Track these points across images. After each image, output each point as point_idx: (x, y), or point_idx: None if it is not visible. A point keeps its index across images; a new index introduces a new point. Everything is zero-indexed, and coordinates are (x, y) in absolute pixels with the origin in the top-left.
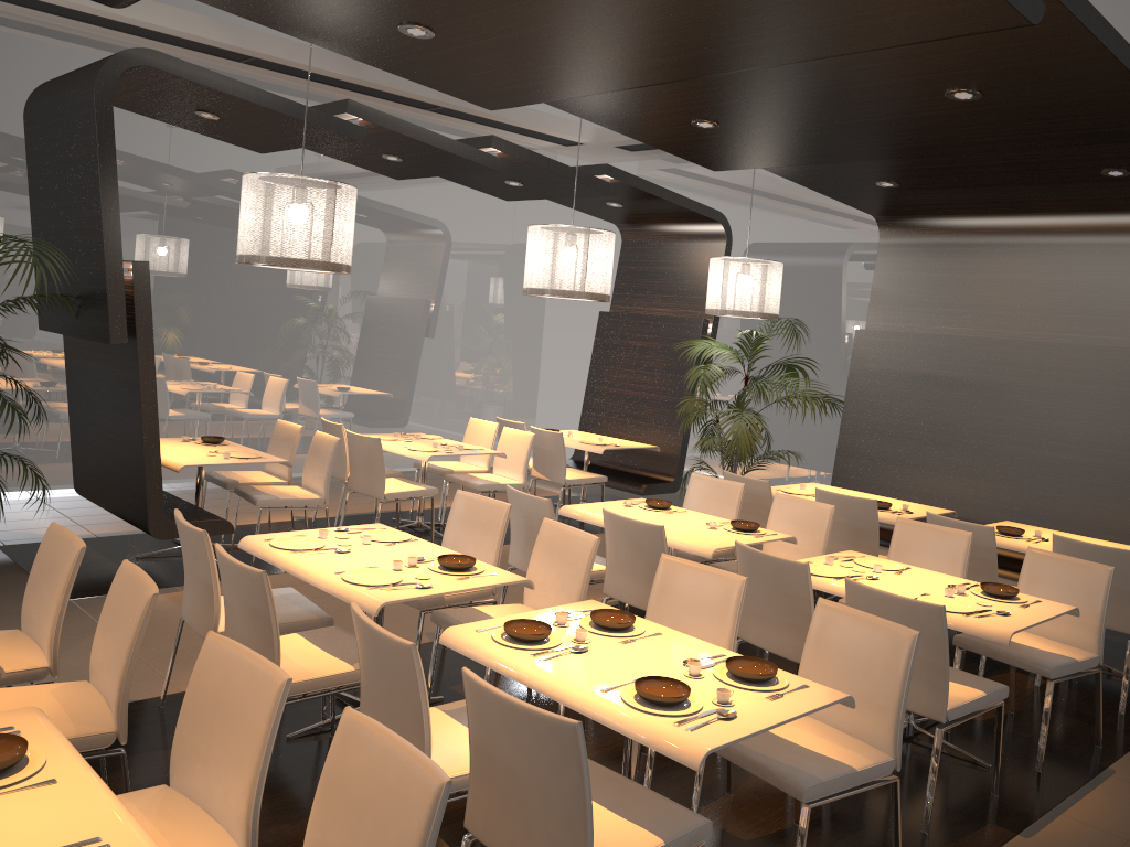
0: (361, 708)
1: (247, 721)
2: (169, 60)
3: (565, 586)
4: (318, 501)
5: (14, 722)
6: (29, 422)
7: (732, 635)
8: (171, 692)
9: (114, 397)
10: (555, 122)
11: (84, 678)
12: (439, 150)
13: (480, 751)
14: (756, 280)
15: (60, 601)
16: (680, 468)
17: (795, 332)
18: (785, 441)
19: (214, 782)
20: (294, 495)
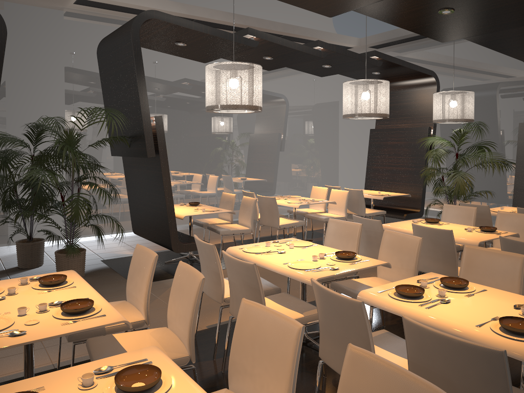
0: (321, 339)
1: (278, 352)
2: (163, 14)
3: (403, 265)
4: (248, 230)
5: (147, 356)
6: (107, 202)
7: (520, 289)
8: (198, 329)
9: (149, 184)
10: (338, 37)
11: (154, 324)
12: (293, 50)
13: (418, 367)
14: (461, 102)
15: (147, 285)
16: (422, 204)
17: (479, 129)
18: (474, 188)
19: (259, 388)
20: (236, 228)
